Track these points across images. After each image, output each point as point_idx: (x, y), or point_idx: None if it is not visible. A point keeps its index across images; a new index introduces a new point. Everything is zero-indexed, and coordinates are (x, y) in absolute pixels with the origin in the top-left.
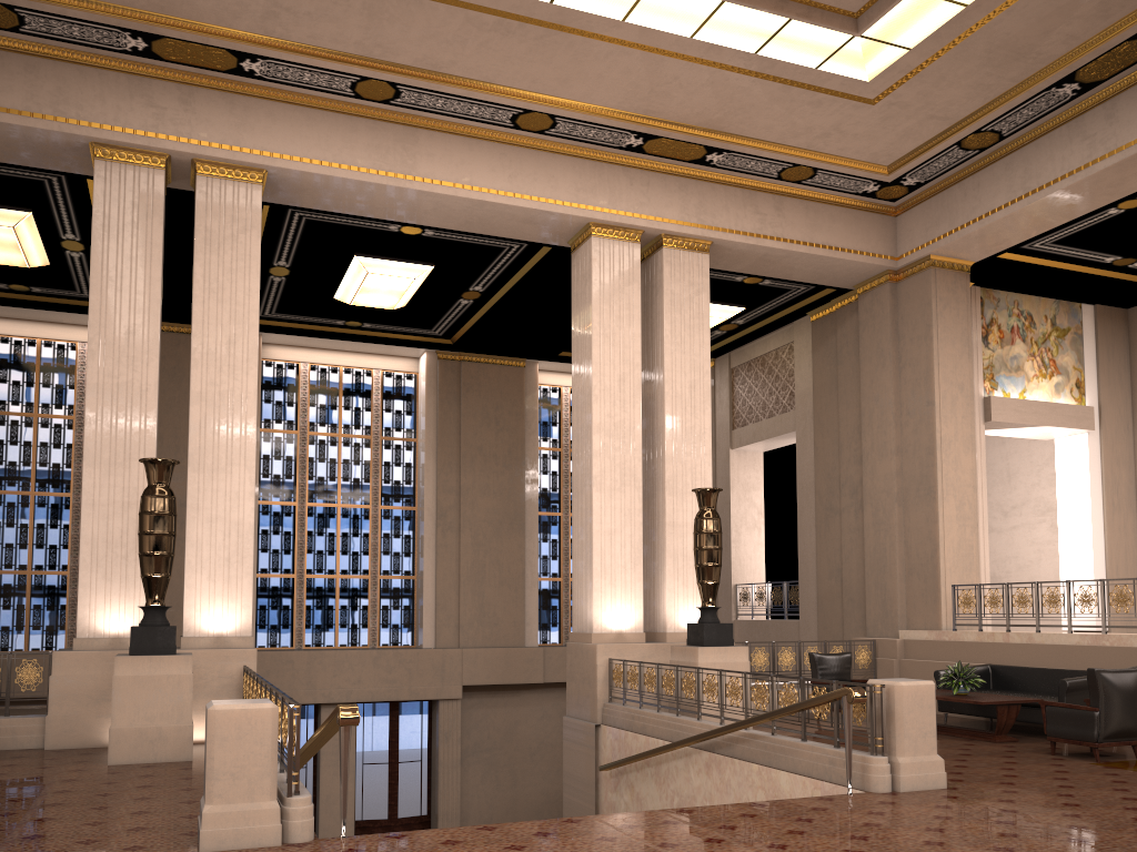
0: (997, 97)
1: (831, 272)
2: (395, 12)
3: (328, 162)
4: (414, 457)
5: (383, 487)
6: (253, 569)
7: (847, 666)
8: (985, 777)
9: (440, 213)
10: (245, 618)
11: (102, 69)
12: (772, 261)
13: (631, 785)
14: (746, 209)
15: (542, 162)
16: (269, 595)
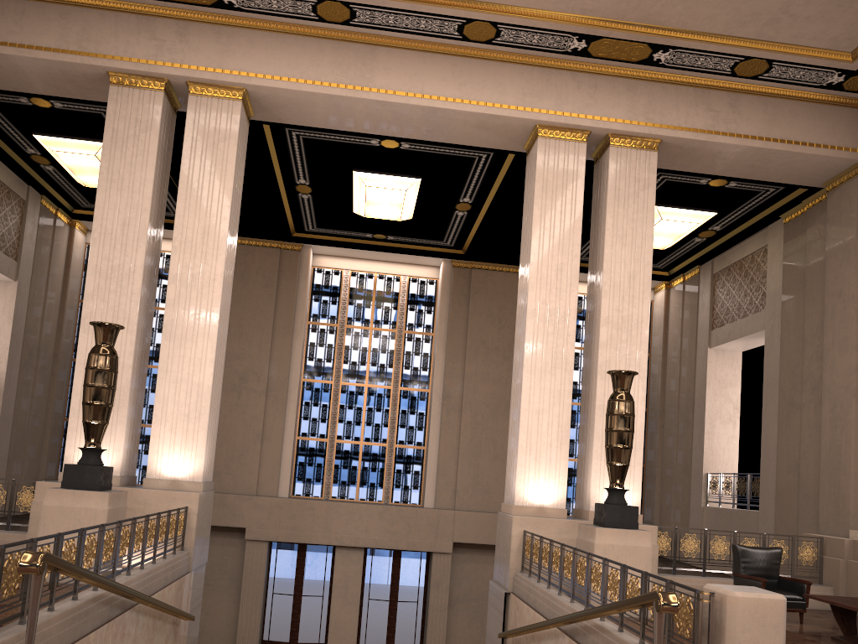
0: None
1: (794, 169)
2: None
3: (295, 78)
4: (431, 348)
5: (403, 372)
6: (291, 432)
7: (776, 561)
8: None
9: (401, 123)
10: (198, 466)
11: (118, 12)
12: (728, 158)
13: None
14: (698, 106)
15: (491, 71)
16: (306, 454)
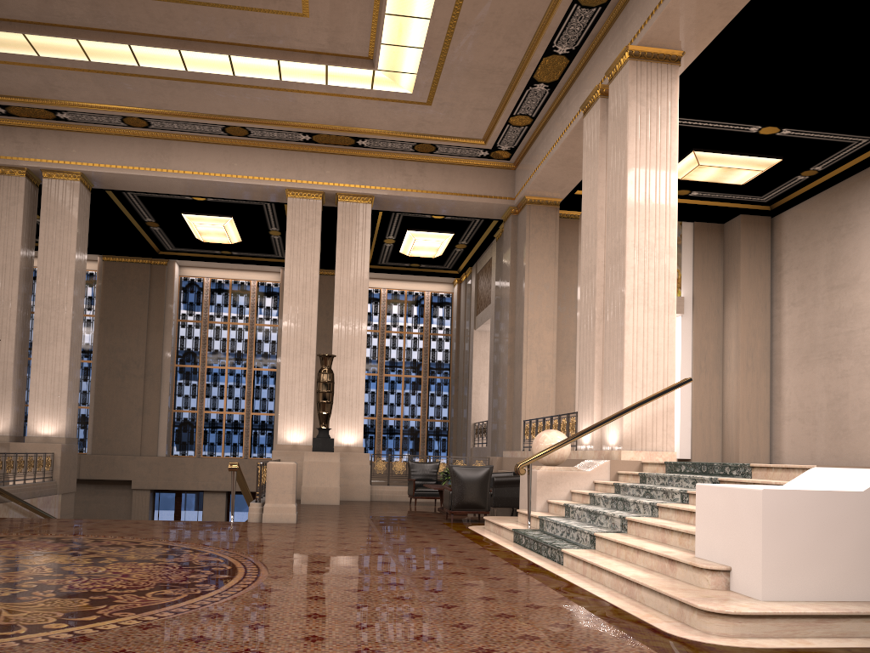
0: (504, 94)
1: (474, 209)
2: (112, 83)
3: (115, 165)
4: (277, 337)
5: (256, 356)
6: (166, 406)
7: (434, 470)
8: (345, 522)
9: (196, 189)
10: (62, 427)
11: None
12: (426, 205)
13: None
14: (396, 173)
15: (251, 154)
16: (181, 423)
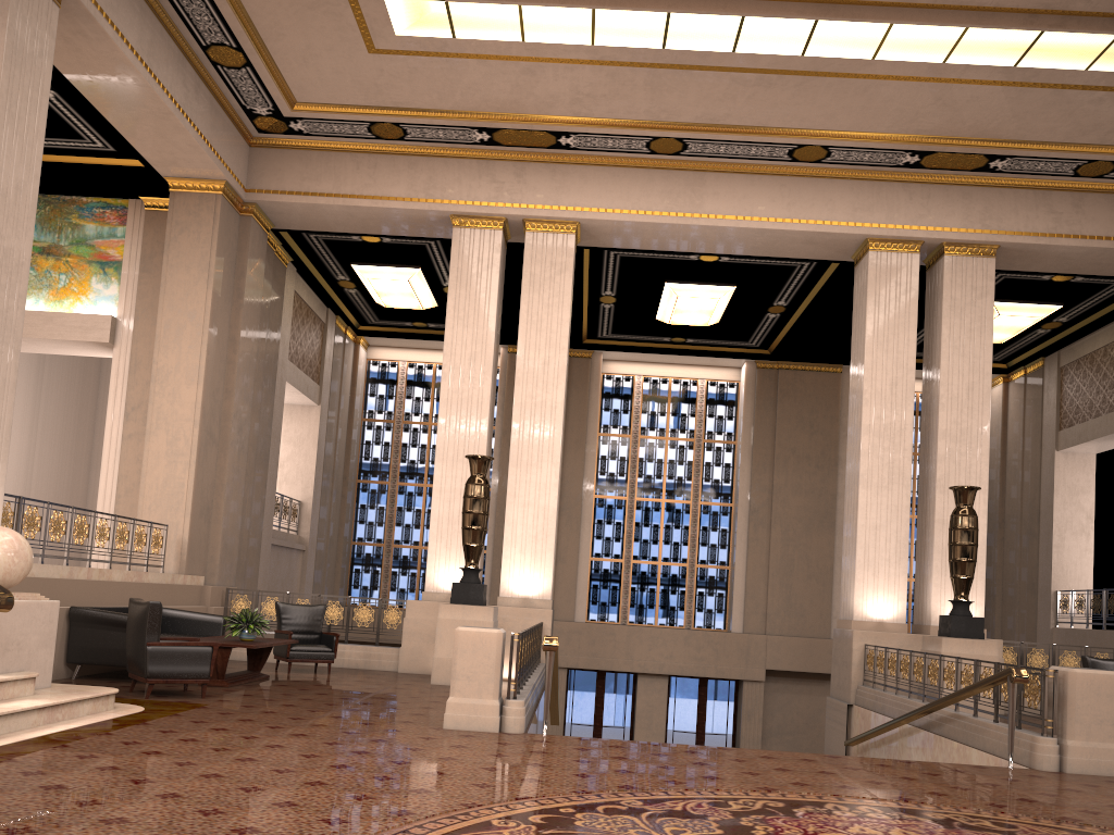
0: None
1: None
2: (672, 84)
3: (627, 210)
4: (733, 458)
5: (703, 485)
6: (587, 553)
7: None
8: None
9: (727, 242)
10: (546, 585)
11: (460, 158)
12: (1072, 258)
13: None
14: (1038, 209)
15: (820, 188)
16: (600, 576)
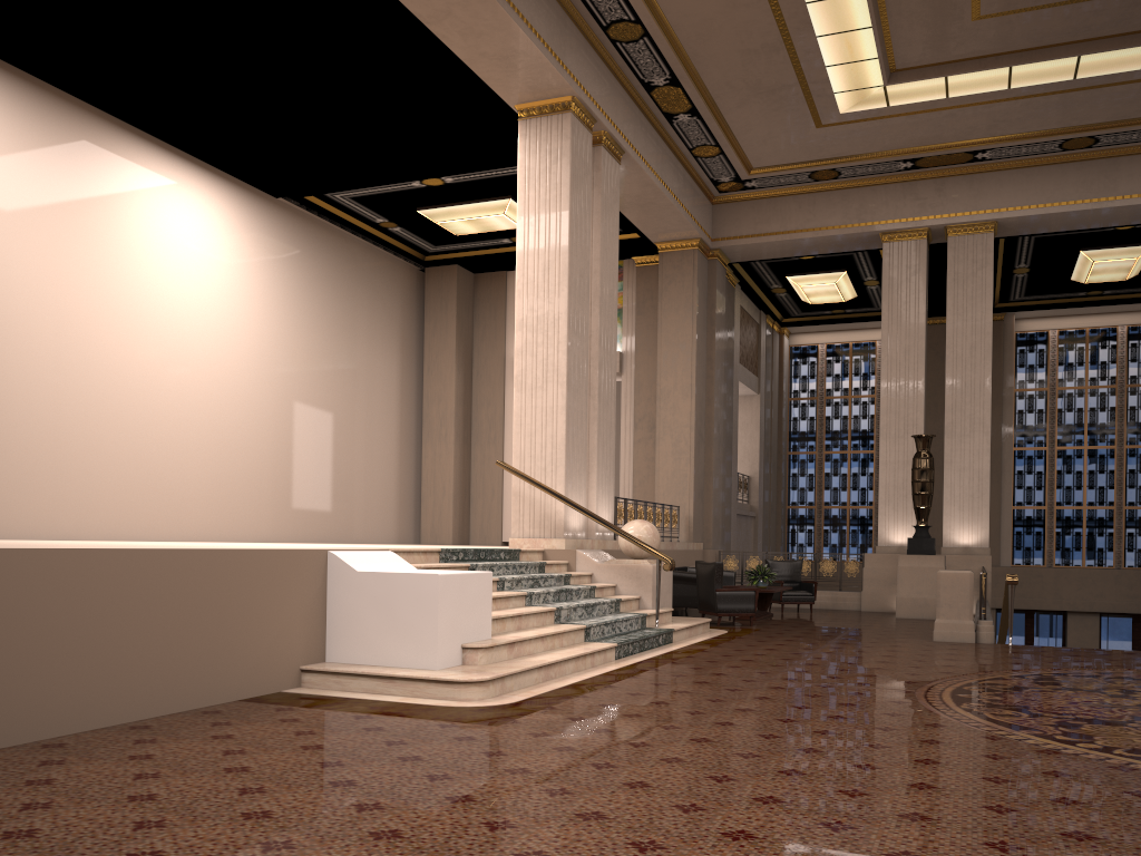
0: None
1: None
2: (1082, 100)
3: (1042, 204)
4: None
5: (1128, 429)
6: (1008, 503)
7: None
8: None
9: None
10: (984, 535)
11: (886, 184)
12: None
13: None
14: None
15: None
16: (1023, 523)
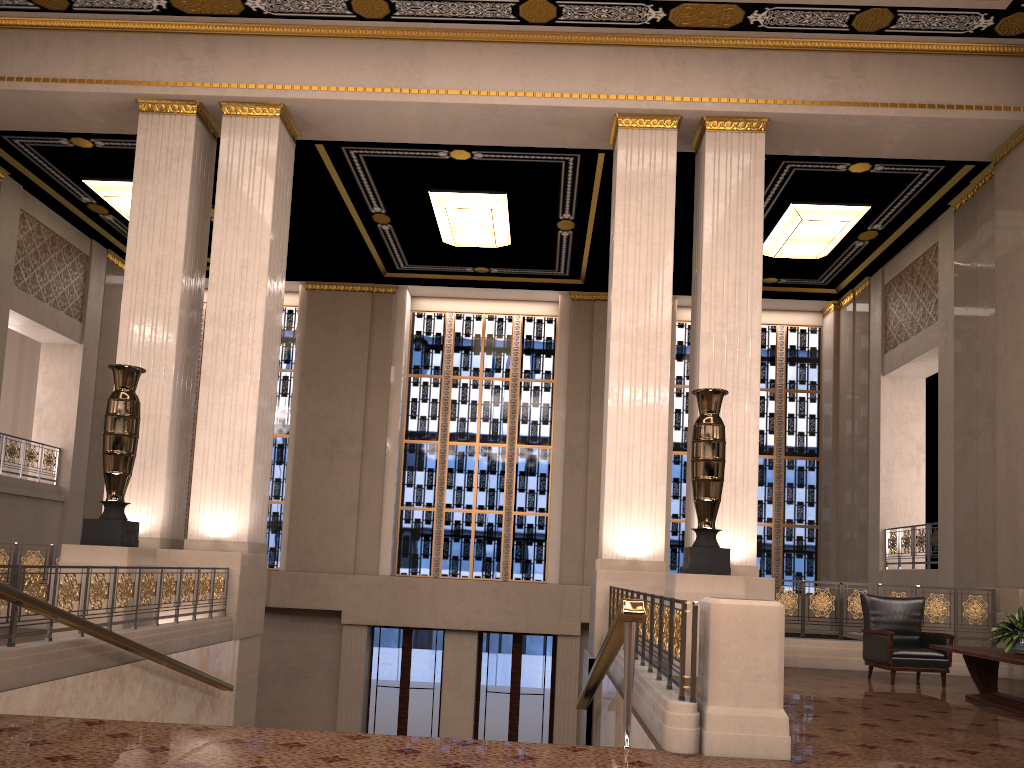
0: None
1: (945, 140)
2: None
3: (335, 87)
4: (551, 398)
5: (520, 427)
6: (391, 501)
7: (916, 614)
8: (898, 756)
9: (462, 127)
10: (242, 524)
11: (144, 33)
12: (859, 134)
13: (599, 729)
14: (812, 74)
15: (558, 56)
16: (411, 526)
